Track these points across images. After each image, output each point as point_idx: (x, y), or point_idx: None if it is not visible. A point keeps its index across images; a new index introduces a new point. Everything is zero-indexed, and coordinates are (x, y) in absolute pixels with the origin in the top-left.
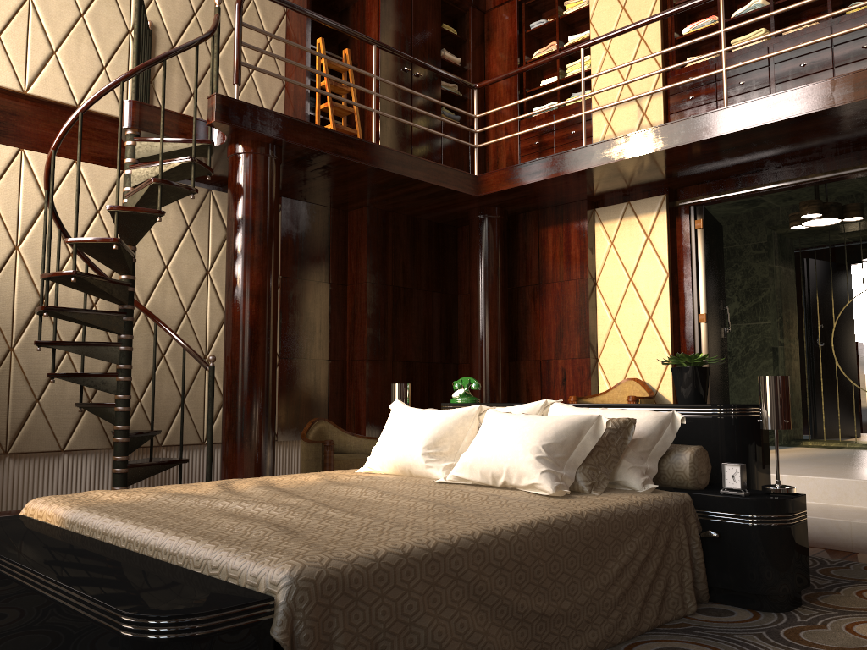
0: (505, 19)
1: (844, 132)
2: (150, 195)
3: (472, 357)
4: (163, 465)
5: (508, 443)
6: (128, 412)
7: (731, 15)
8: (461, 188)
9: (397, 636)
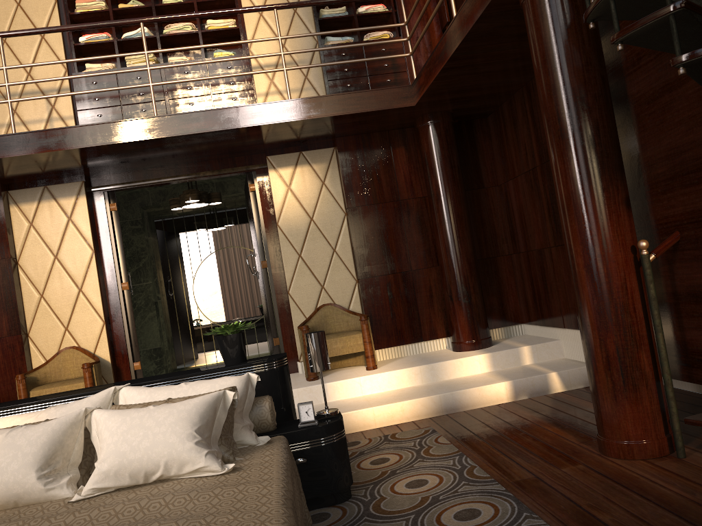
0: None
1: (235, 144)
2: None
3: None
4: None
5: (158, 438)
6: None
7: (120, 35)
8: None
9: None
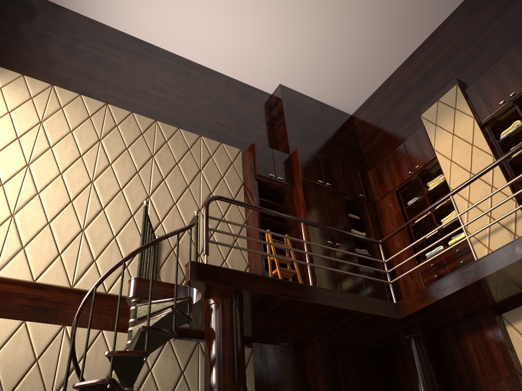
0: (389, 204)
1: None
2: (141, 341)
3: None
4: None
5: None
6: None
7: None
8: (386, 313)
9: None
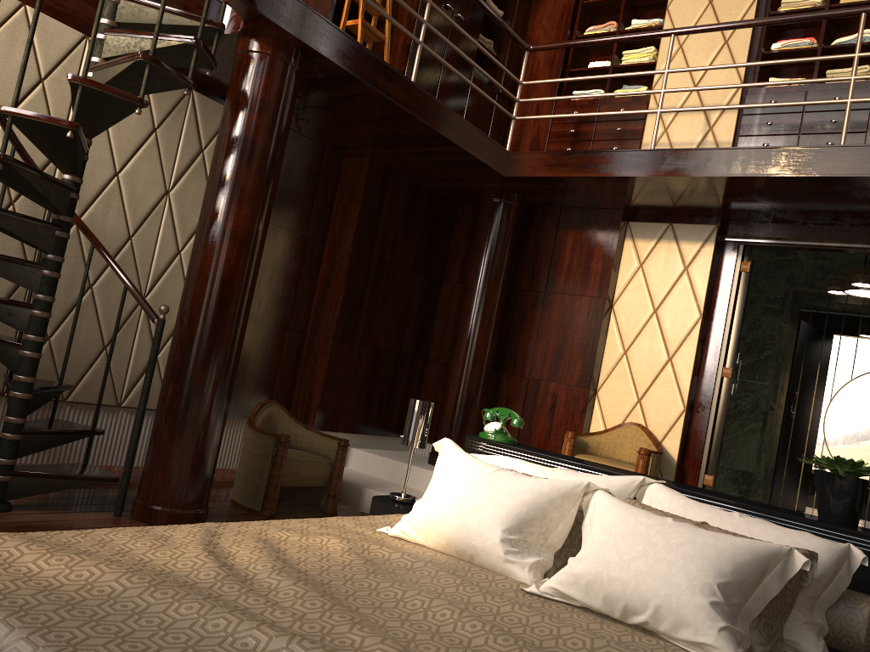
0: None
1: None
2: (129, 75)
3: (454, 359)
4: (70, 434)
5: (660, 567)
6: (37, 360)
7: (829, 42)
8: (492, 162)
9: None
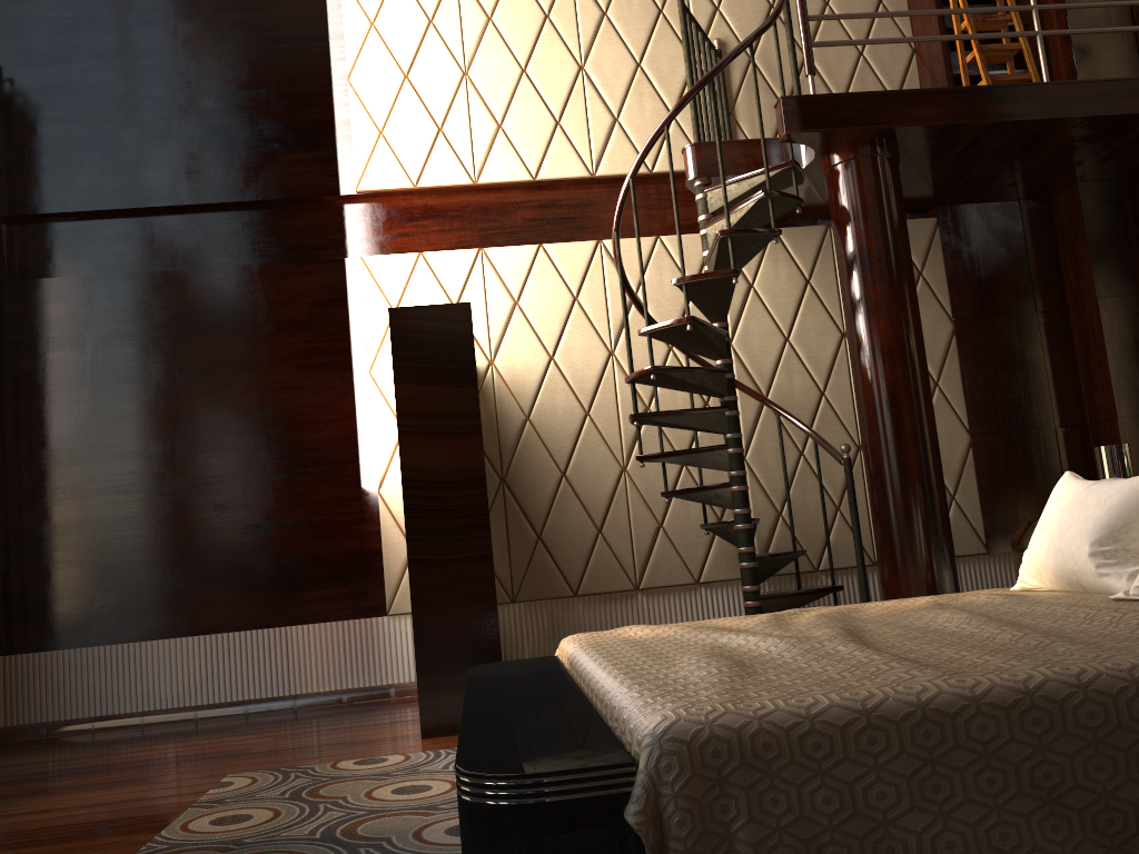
0: None
1: None
2: (724, 253)
3: None
4: (808, 594)
5: None
6: (749, 530)
7: None
8: None
9: (858, 841)
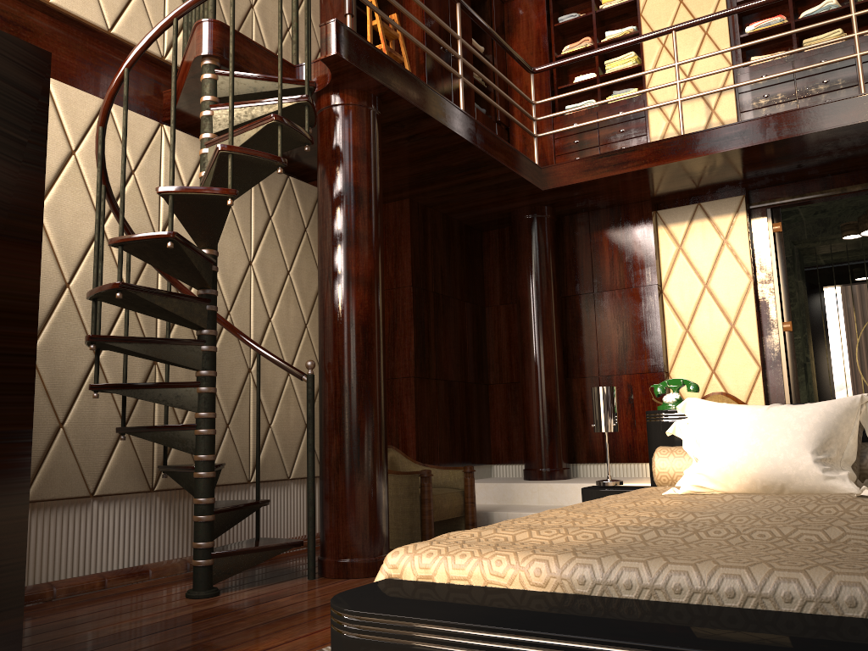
0: (530, 11)
1: None
2: (256, 140)
3: (527, 374)
4: (246, 508)
5: None
6: (214, 436)
7: (795, 16)
8: (531, 179)
9: None
